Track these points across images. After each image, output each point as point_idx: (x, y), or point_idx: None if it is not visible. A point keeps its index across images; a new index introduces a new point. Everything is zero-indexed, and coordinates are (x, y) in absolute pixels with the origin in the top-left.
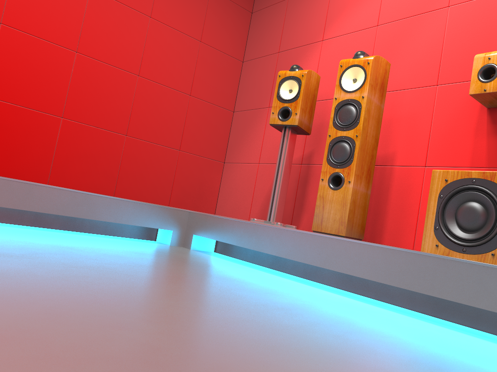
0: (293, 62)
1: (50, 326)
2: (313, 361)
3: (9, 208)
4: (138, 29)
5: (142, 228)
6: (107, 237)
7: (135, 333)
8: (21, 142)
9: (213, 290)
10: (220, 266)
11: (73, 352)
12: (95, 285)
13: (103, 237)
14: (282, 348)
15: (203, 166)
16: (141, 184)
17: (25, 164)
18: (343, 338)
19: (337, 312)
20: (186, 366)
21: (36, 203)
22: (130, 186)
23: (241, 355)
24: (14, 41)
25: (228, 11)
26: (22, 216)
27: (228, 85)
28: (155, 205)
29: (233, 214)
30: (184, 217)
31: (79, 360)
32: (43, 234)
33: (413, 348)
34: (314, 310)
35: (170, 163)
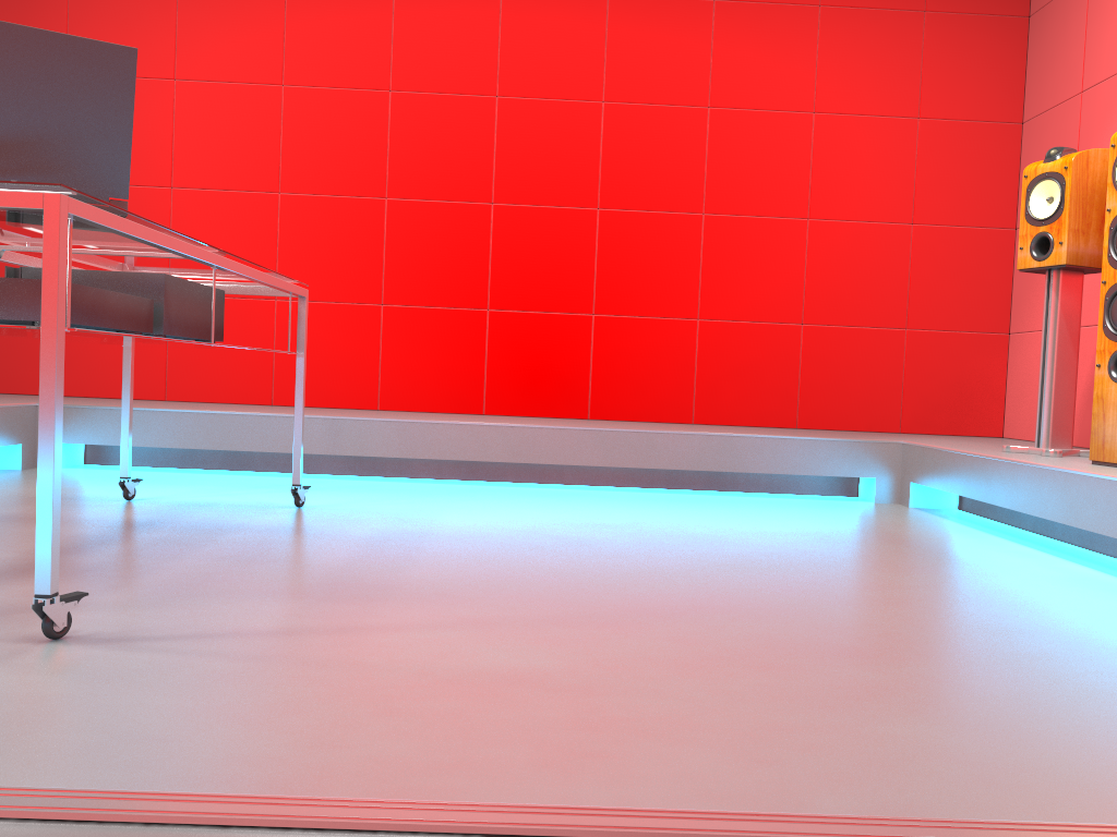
0: (1108, 108)
1: (595, 576)
2: (824, 612)
3: (630, 467)
4: (795, 141)
5: (831, 477)
6: (771, 496)
7: (662, 584)
8: (648, 367)
9: (827, 558)
10: (914, 531)
11: (598, 590)
12: (672, 551)
13: (762, 496)
14: (807, 603)
15: (961, 349)
16: (841, 401)
17: (658, 399)
18: (925, 604)
19: (1004, 585)
20: (678, 603)
21: (660, 457)
22: (822, 407)
23: (747, 603)
24: (617, 228)
25: (970, 36)
26: (652, 475)
27: (994, 181)
28: (836, 439)
29: (1032, 434)
30: (894, 453)
31: (599, 593)
32: (672, 498)
33: (1029, 619)
34: (962, 581)
35: (890, 355)
